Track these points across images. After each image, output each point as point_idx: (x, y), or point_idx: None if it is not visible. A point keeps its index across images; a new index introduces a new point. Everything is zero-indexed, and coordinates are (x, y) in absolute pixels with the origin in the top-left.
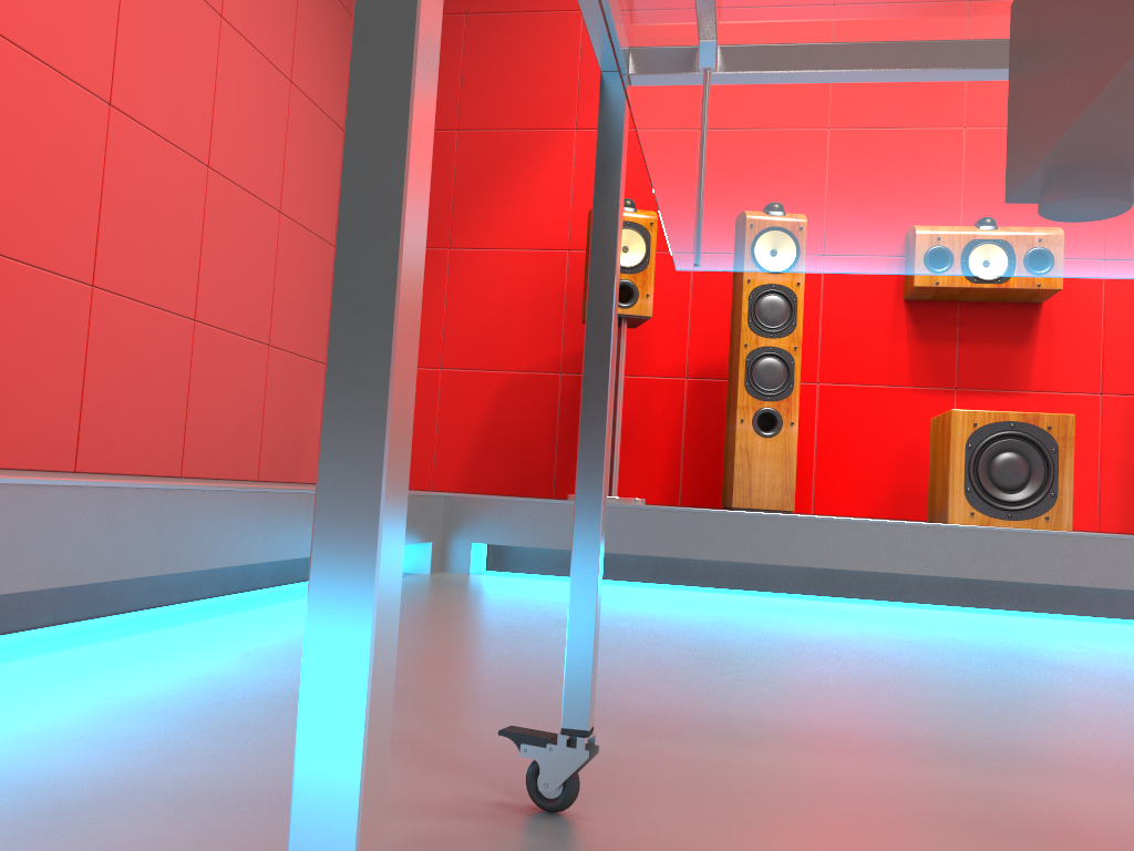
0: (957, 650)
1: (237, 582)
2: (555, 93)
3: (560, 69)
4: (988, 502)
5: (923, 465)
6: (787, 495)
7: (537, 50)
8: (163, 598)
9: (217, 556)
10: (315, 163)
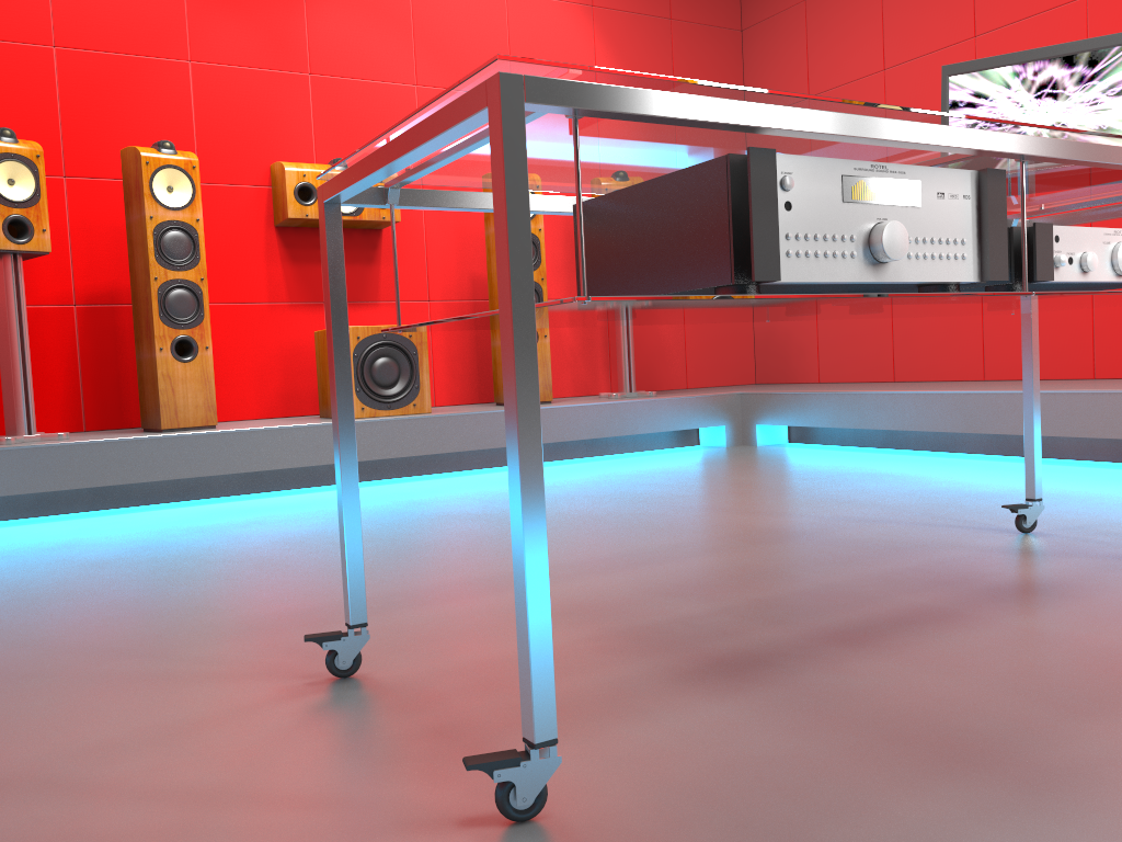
0: (406, 519)
1: None
2: None
3: None
4: (373, 398)
5: (305, 369)
6: (211, 412)
7: None
8: None
9: None
10: None
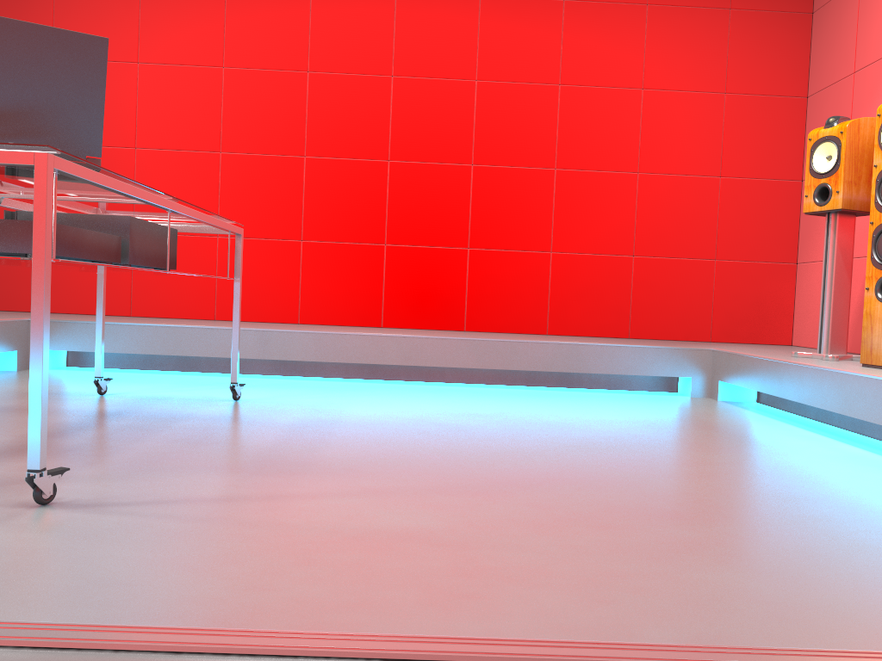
0: (602, 442)
1: (524, 381)
2: None
3: None
4: None
5: None
6: None
7: None
8: (468, 381)
9: (439, 362)
10: (764, 133)
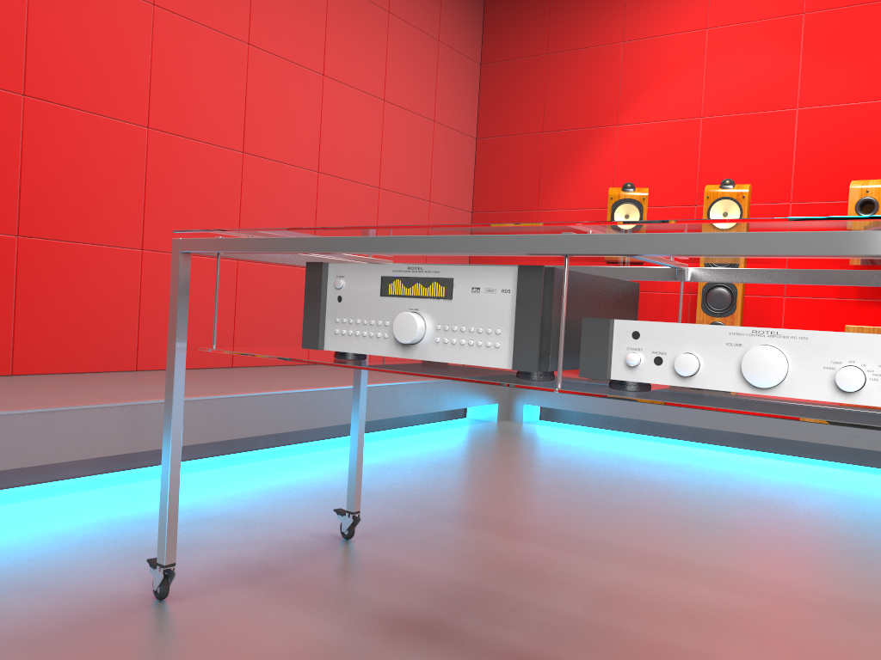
0: (734, 494)
1: (368, 427)
2: (603, 102)
3: (607, 85)
4: None
5: None
6: None
7: (592, 73)
8: (323, 436)
9: (334, 420)
10: (454, 165)
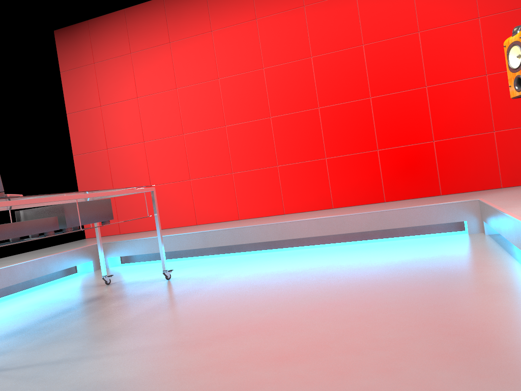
0: (335, 290)
1: (359, 237)
2: None
3: None
4: None
5: None
6: None
7: None
8: (325, 242)
9: (300, 235)
10: None
